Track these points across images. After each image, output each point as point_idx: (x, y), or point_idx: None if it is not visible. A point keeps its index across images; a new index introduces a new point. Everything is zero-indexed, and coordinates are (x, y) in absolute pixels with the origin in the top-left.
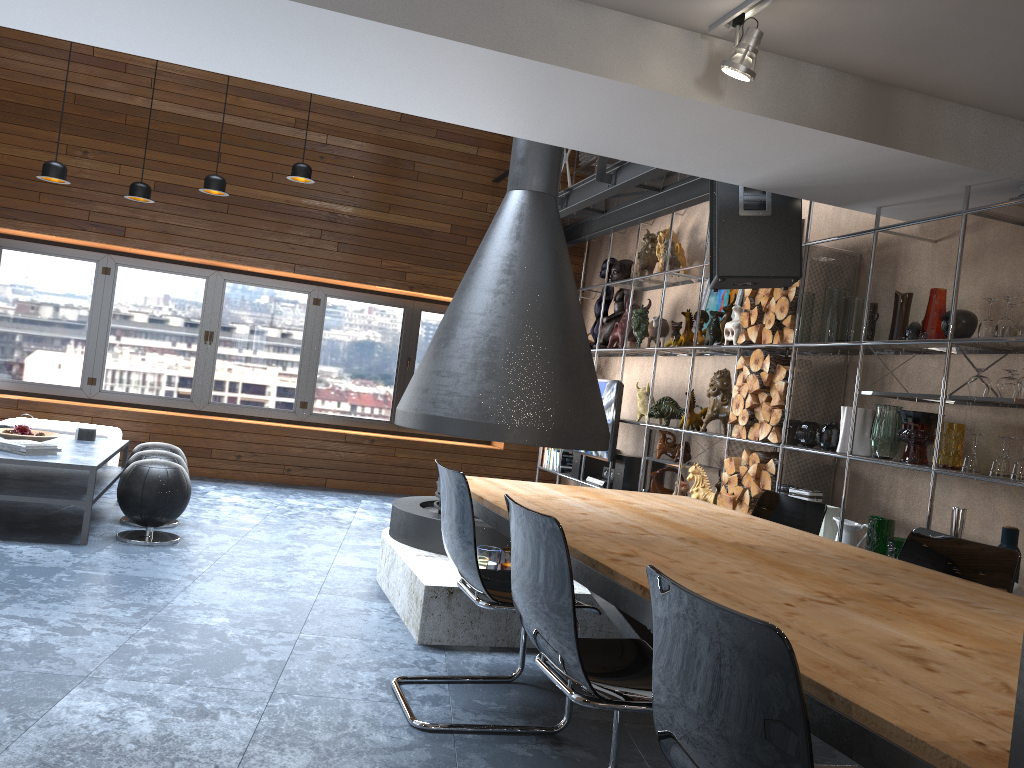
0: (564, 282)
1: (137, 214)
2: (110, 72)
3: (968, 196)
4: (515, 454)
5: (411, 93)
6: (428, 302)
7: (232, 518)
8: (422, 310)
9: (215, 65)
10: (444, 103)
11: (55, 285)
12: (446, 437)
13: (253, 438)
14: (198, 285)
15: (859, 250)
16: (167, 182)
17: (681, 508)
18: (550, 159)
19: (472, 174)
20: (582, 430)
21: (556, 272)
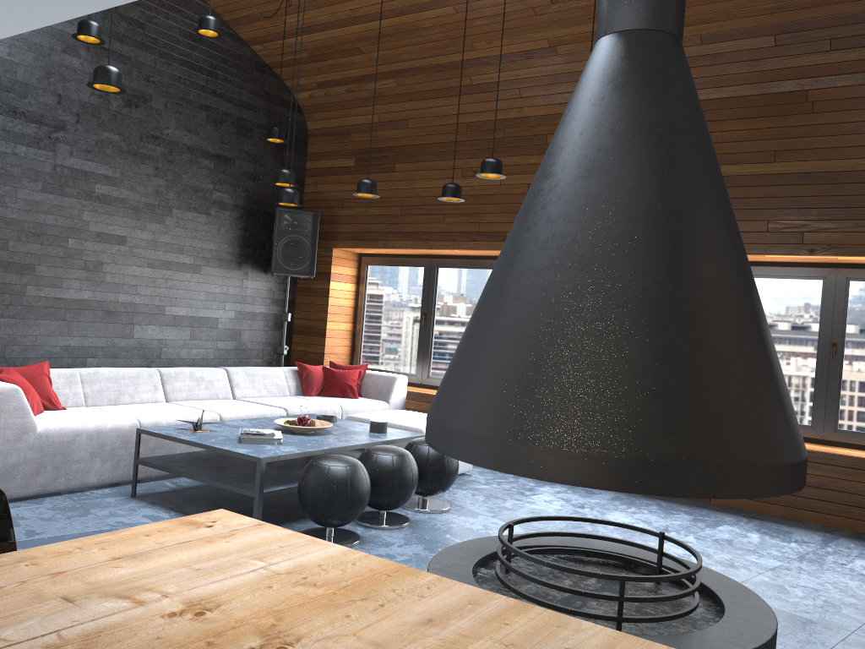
0: (647, 172)
1: (514, 218)
2: (487, 94)
3: None
4: None
5: None
6: (858, 268)
7: (484, 527)
8: (850, 279)
9: (71, 2)
10: None
11: (474, 293)
12: None
13: None
14: None
15: None
16: None
17: None
18: None
19: None
20: (628, 452)
21: (629, 158)
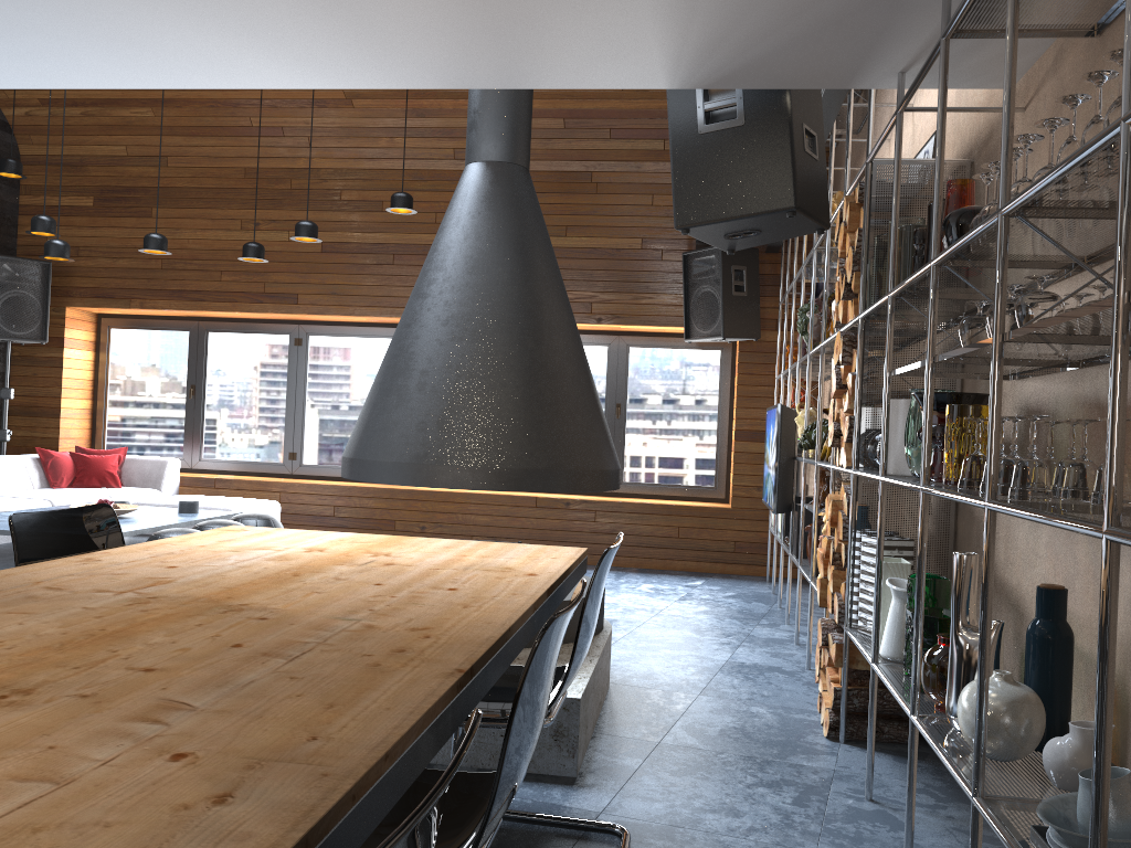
0: (516, 271)
1: (307, 279)
2: (270, 139)
3: (947, 8)
4: (747, 513)
5: (149, 59)
6: (636, 335)
7: None
8: (630, 346)
9: None
10: (196, 62)
11: (255, 362)
12: (671, 496)
13: (436, 507)
14: (385, 346)
15: (972, 155)
16: (333, 241)
17: (454, 561)
18: (502, 117)
19: (663, 174)
20: (519, 464)
21: (503, 260)
